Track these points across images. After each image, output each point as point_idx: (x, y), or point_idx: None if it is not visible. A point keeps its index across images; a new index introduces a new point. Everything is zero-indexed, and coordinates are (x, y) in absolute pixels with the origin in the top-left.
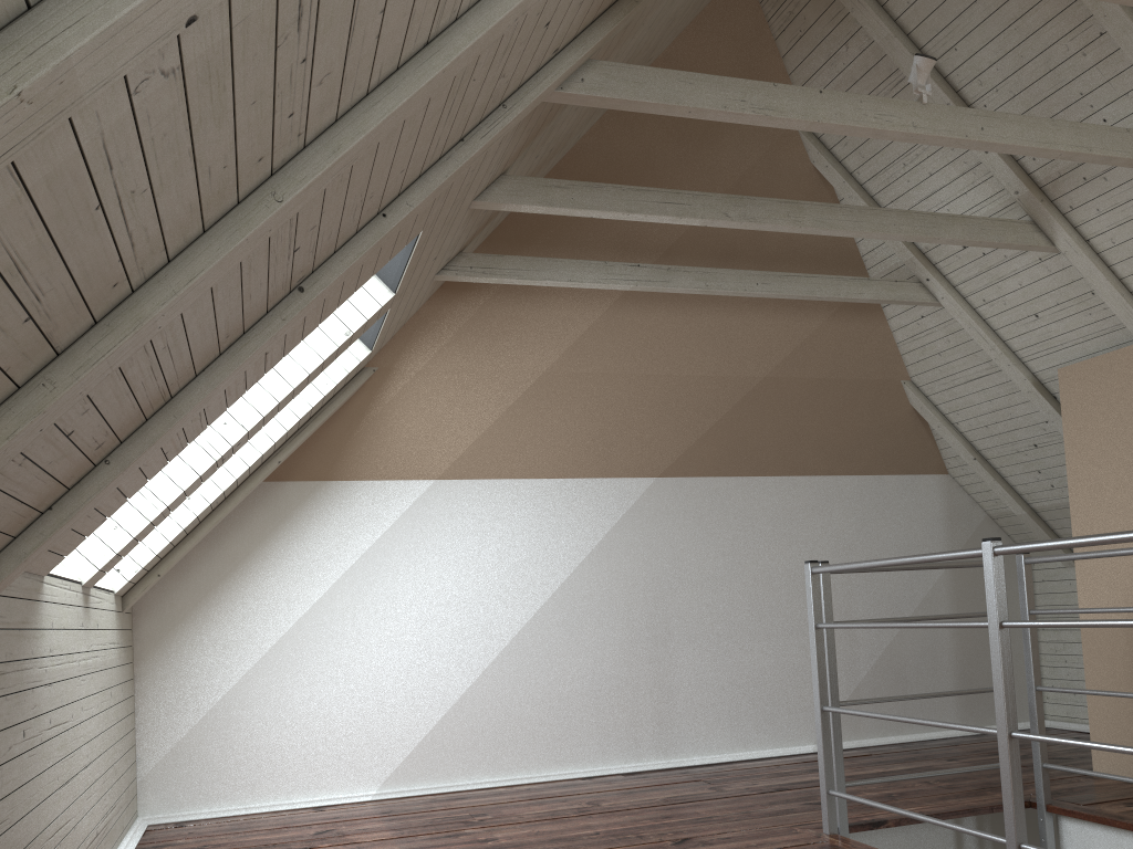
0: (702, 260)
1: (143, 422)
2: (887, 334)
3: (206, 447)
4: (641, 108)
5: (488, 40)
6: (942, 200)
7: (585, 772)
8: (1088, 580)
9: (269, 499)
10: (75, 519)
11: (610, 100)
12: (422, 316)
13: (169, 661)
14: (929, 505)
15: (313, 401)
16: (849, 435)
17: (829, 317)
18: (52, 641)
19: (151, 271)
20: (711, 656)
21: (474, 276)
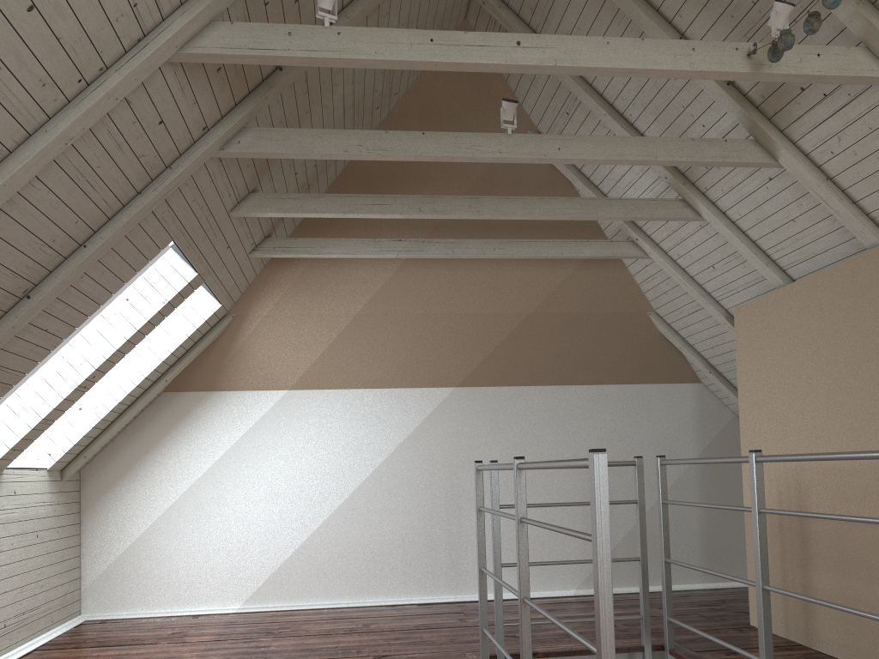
0: (466, 230)
1: None
2: (629, 278)
3: (68, 379)
4: (286, 156)
5: (42, 160)
6: (629, 182)
7: (392, 601)
8: (748, 475)
9: (172, 404)
10: None
11: (260, 153)
12: (261, 278)
13: (104, 512)
14: (684, 407)
15: (180, 341)
16: (608, 354)
17: (577, 267)
18: None
19: None
20: None
21: (276, 254)
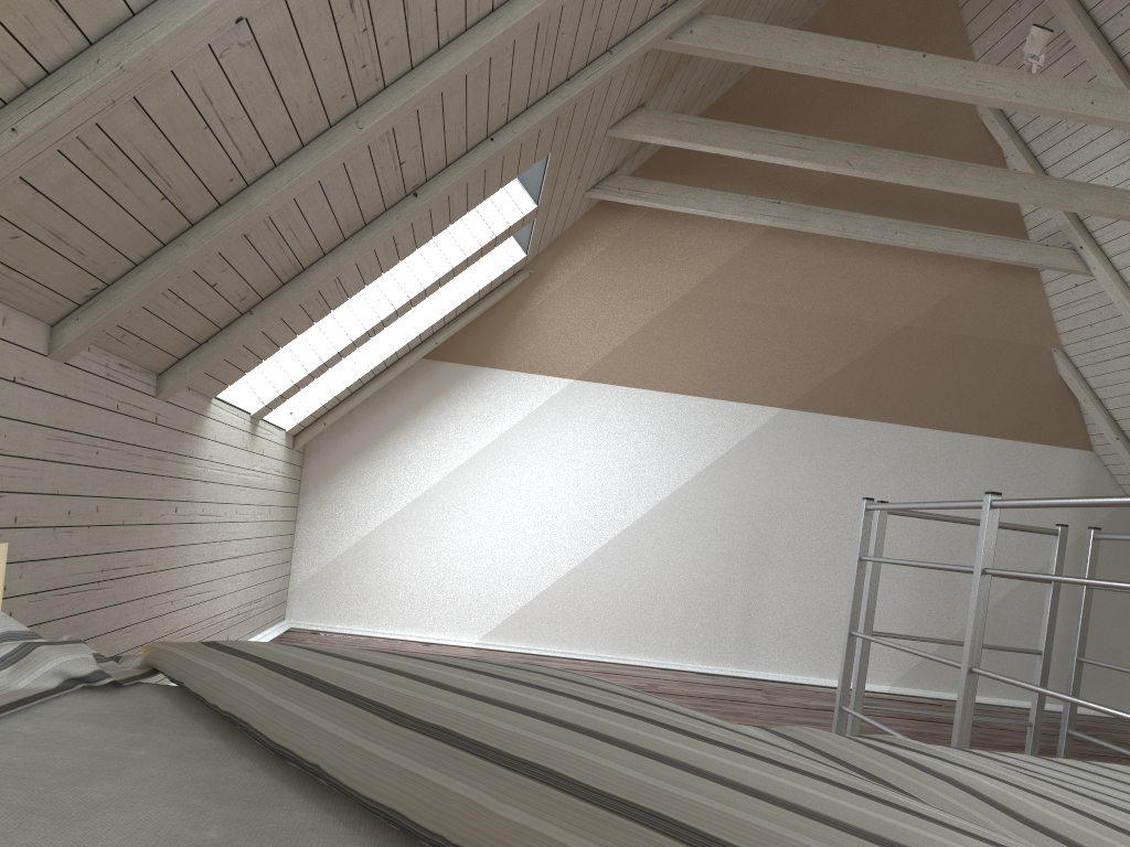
0: (852, 203)
1: (280, 286)
2: (1042, 299)
3: (360, 318)
4: (744, 61)
5: (548, 9)
6: (1101, 168)
7: (664, 664)
8: None
9: (428, 375)
10: (224, 352)
11: (714, 51)
12: (578, 229)
13: (327, 498)
14: (1065, 479)
15: (469, 293)
16: (987, 395)
17: (979, 275)
18: (213, 450)
19: (261, 172)
20: (804, 584)
21: (620, 197)
